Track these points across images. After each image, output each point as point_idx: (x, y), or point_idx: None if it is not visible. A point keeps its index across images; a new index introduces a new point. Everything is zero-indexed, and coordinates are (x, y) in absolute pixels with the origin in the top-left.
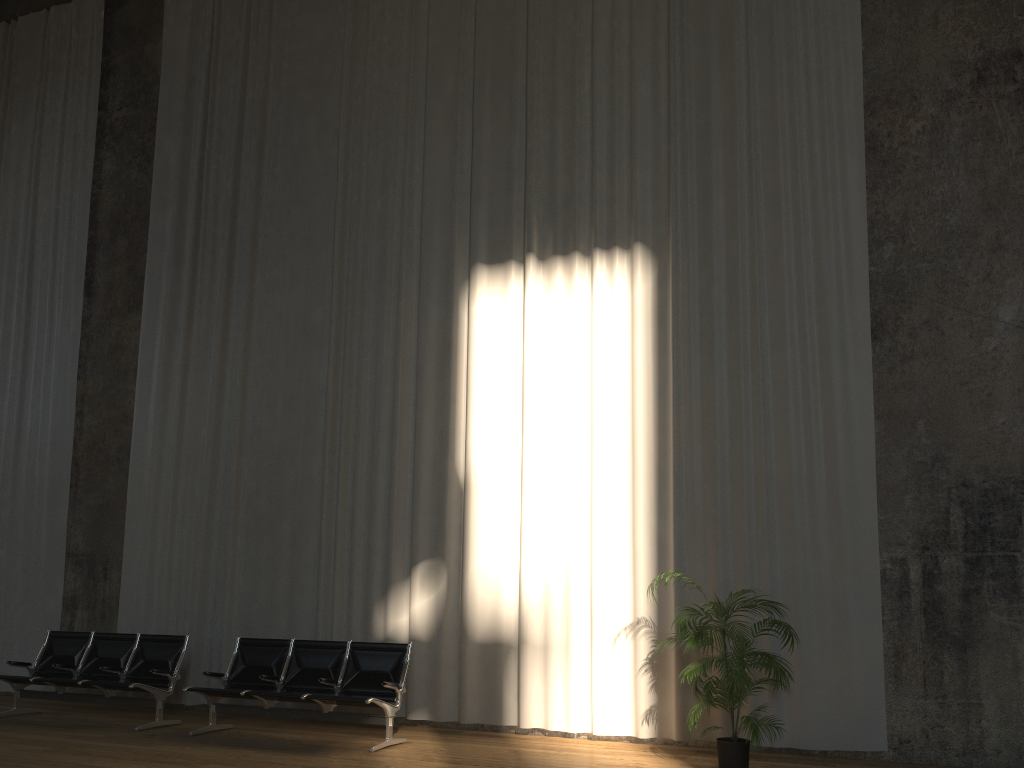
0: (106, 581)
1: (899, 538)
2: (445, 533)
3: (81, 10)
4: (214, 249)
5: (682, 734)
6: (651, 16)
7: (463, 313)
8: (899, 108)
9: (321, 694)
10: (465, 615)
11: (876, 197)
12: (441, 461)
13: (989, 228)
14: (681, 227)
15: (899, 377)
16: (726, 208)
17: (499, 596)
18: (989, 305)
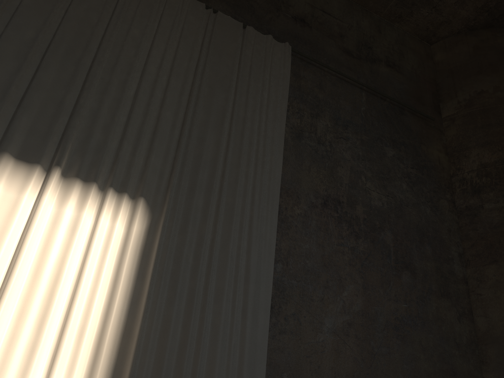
0: None
1: None
2: None
3: None
4: None
5: None
6: (181, 83)
7: None
8: (292, 198)
9: None
10: None
11: (277, 236)
12: None
13: (324, 275)
14: (172, 202)
15: (277, 342)
16: (202, 204)
17: None
18: (322, 315)
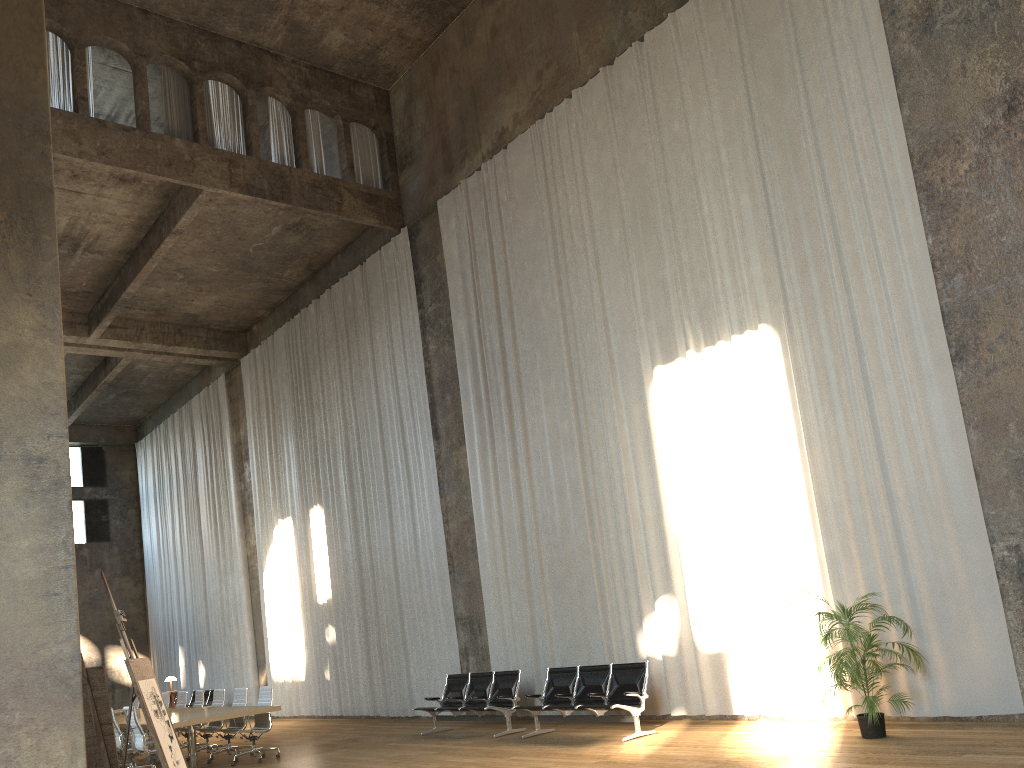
0: (481, 634)
1: (1010, 528)
2: (671, 574)
3: (397, 244)
4: (498, 392)
5: (858, 711)
6: (740, 140)
7: (655, 404)
8: (946, 155)
9: (597, 703)
10: (693, 634)
11: (941, 237)
12: (659, 520)
13: None
14: (791, 303)
15: (986, 388)
16: (820, 280)
17: (714, 616)
18: None
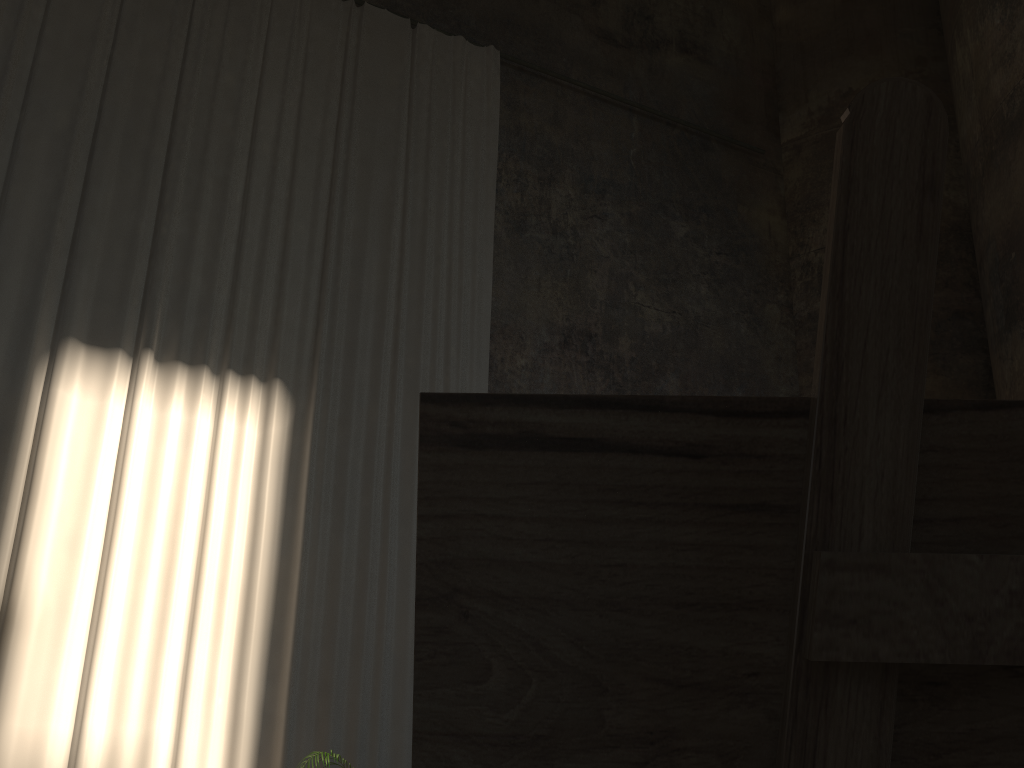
0: None
1: None
2: None
3: None
4: None
5: None
6: (315, 165)
7: (36, 391)
8: (511, 342)
9: None
10: None
11: None
12: None
13: None
14: (323, 378)
15: None
16: (369, 375)
17: None
18: None
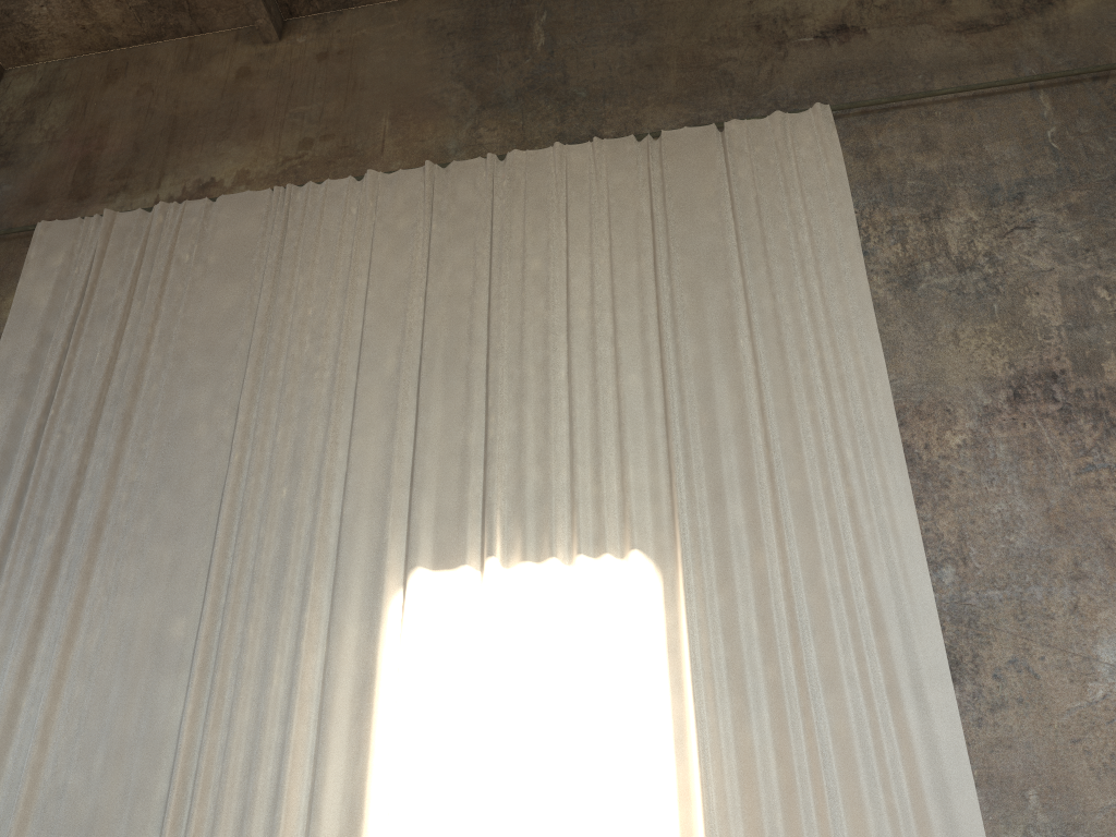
0: None
1: None
2: None
3: None
4: (37, 537)
5: None
6: (637, 309)
7: (394, 632)
8: (933, 420)
9: None
10: None
11: (923, 513)
12: None
13: (1064, 553)
14: (689, 535)
15: (992, 731)
16: (745, 515)
17: None
18: (1085, 642)
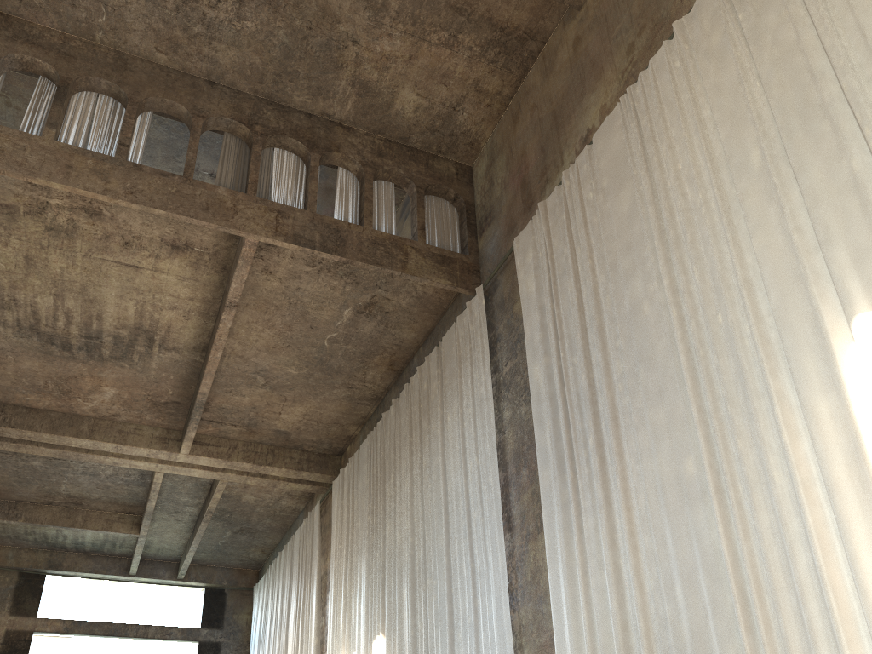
0: None
1: None
2: None
3: (472, 308)
4: (585, 443)
5: None
6: None
7: (864, 387)
8: None
9: None
10: None
11: None
12: None
13: None
14: None
15: None
16: None
17: None
18: None
